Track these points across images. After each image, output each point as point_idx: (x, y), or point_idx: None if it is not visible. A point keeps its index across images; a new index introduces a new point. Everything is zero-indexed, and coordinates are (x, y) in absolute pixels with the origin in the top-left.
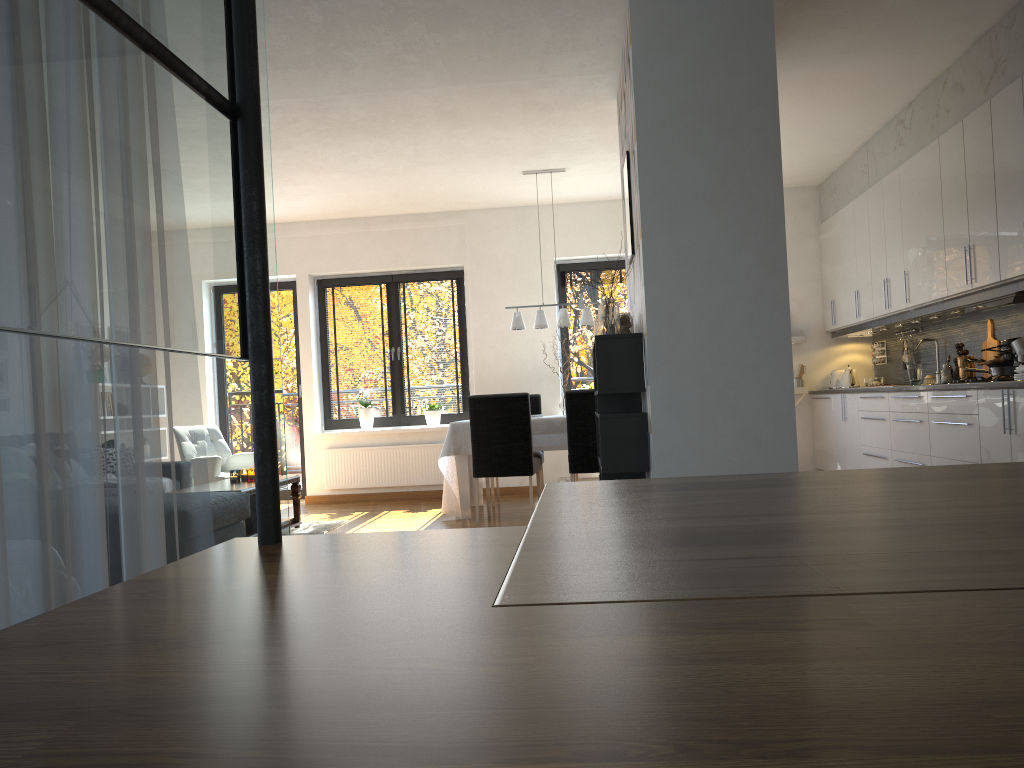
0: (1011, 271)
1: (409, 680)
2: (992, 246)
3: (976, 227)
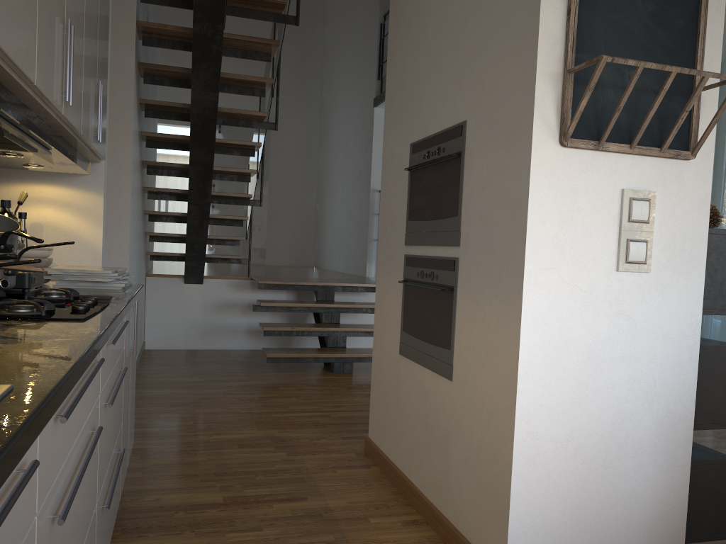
0: (87, 131)
1: (366, 278)
2: (79, 68)
3: (71, 4)
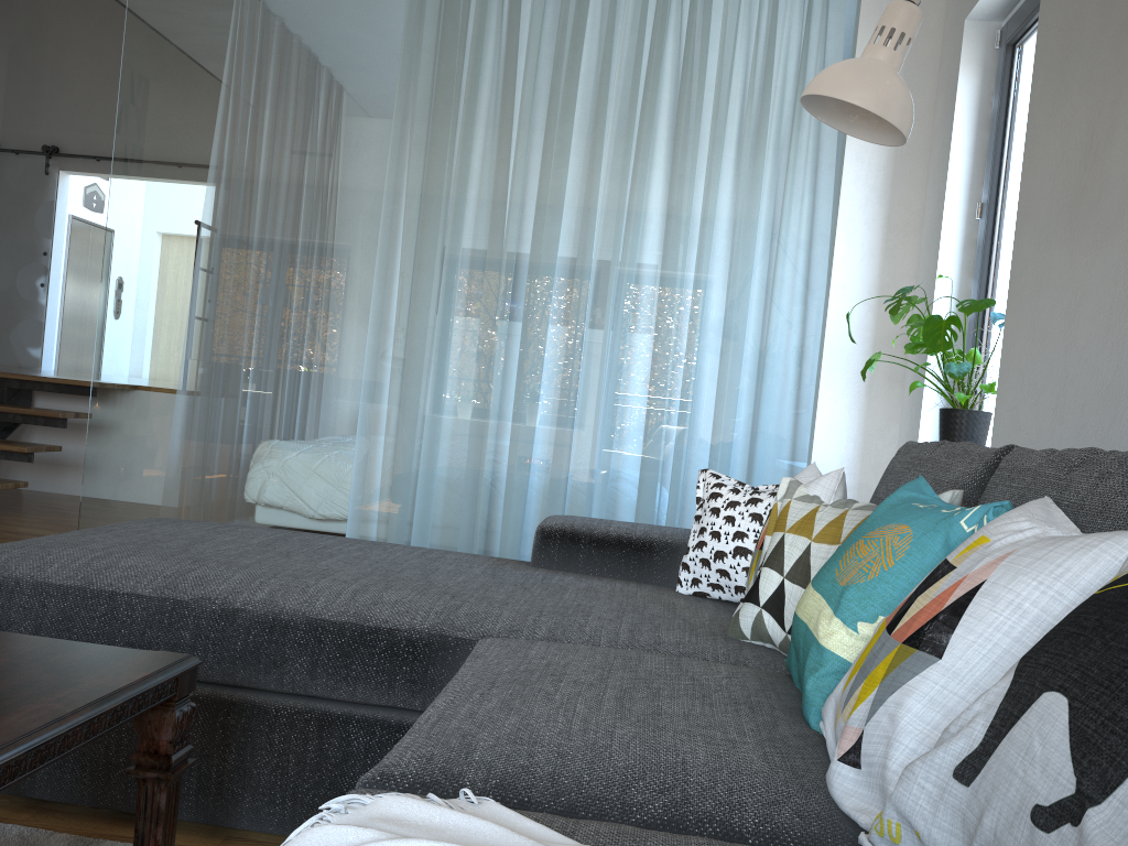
0: None
1: None
2: None
3: None
